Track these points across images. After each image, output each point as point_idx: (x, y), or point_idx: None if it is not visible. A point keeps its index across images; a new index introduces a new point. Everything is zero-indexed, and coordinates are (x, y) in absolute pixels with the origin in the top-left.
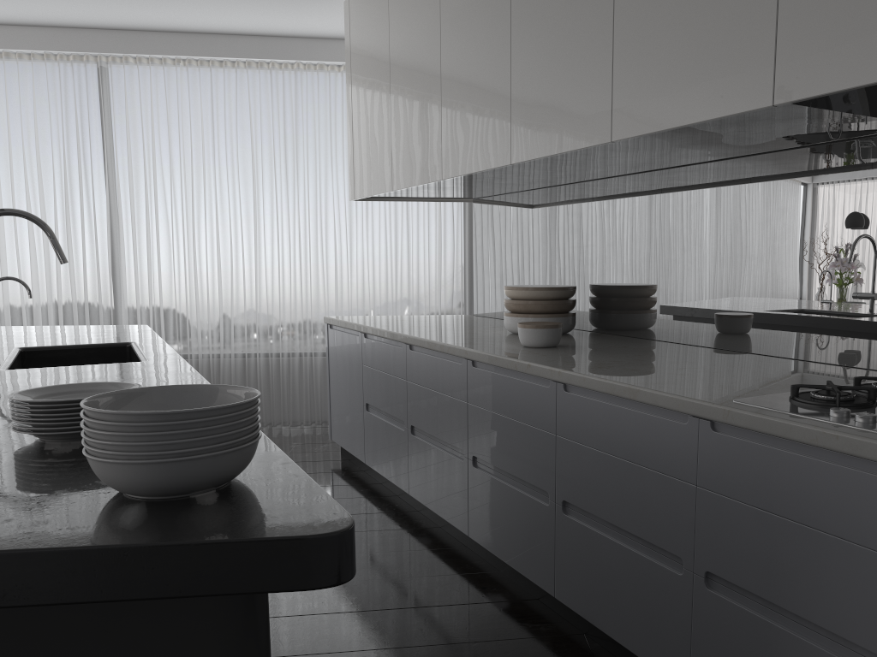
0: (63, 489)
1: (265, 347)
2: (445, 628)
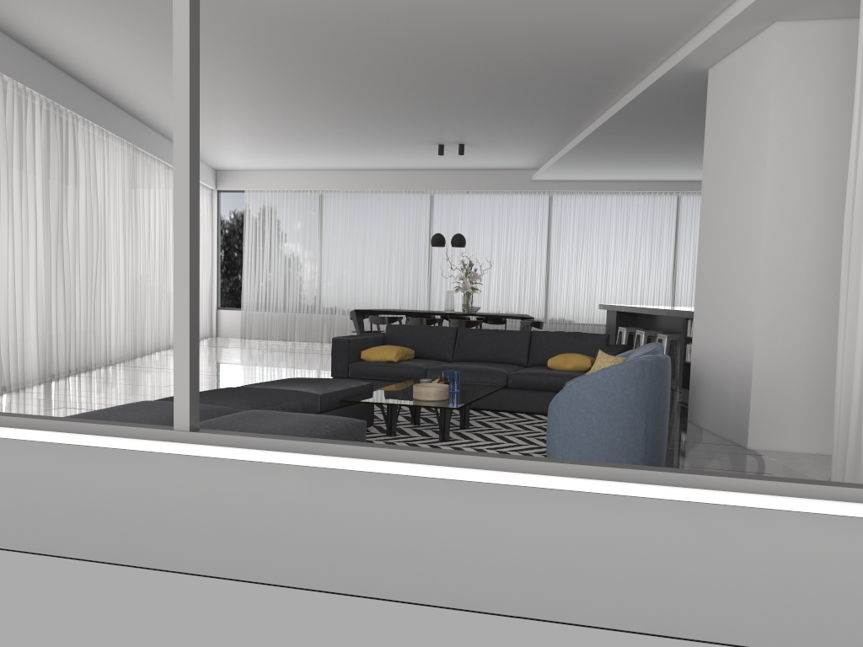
0: None
1: None
2: None
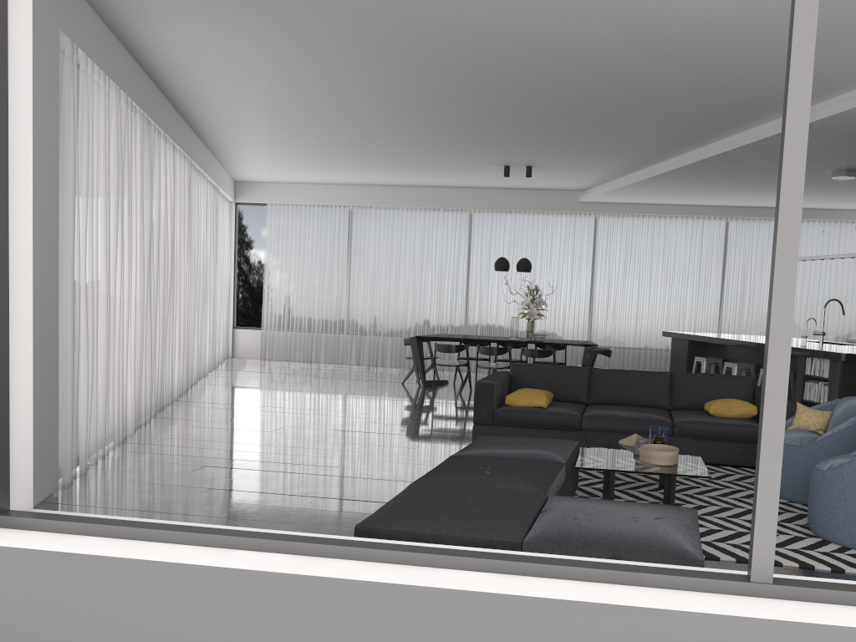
0: None
1: None
2: None
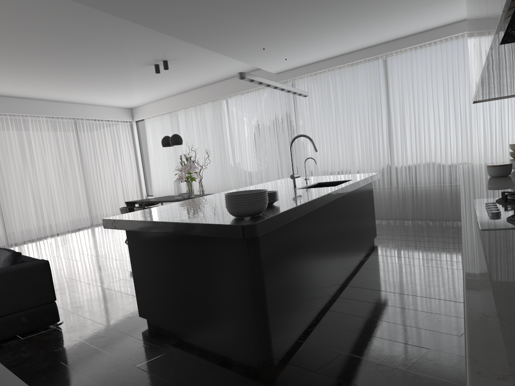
0: (230, 215)
1: (450, 181)
2: (422, 305)
